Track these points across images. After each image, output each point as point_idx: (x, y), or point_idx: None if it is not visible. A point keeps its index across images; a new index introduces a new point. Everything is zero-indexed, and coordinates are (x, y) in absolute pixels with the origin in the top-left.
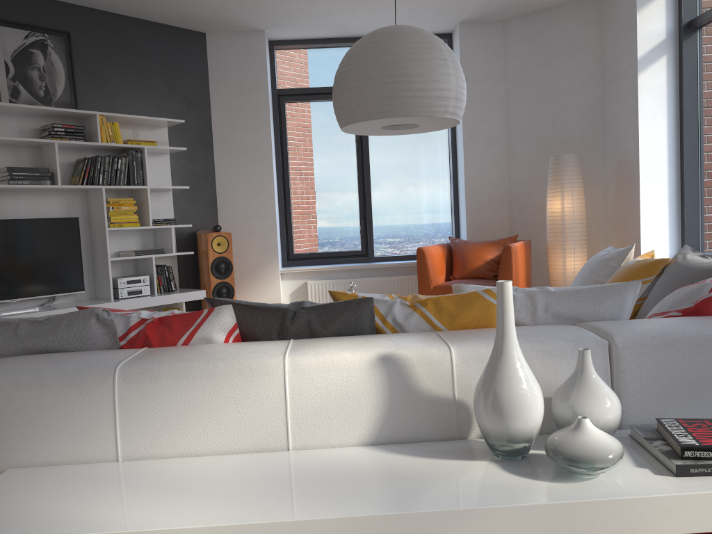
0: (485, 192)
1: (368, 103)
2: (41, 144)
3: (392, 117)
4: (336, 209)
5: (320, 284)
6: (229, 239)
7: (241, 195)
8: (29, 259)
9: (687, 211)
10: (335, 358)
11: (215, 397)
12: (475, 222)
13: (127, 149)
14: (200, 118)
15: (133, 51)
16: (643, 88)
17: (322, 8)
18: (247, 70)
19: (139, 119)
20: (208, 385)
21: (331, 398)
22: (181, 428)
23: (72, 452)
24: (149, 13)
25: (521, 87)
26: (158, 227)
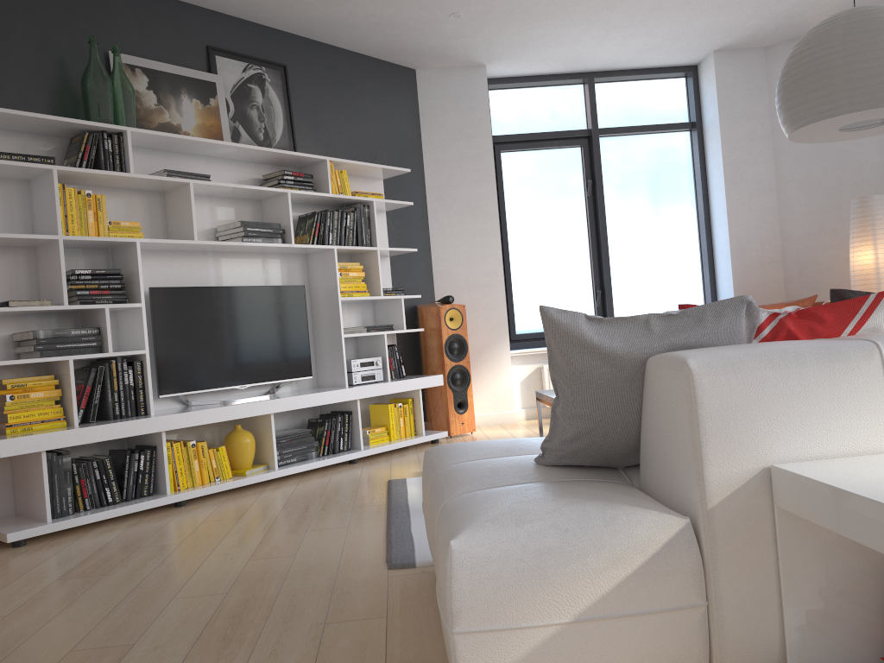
0: (754, 250)
1: (862, 91)
2: (268, 195)
3: None
4: (564, 278)
5: None
6: (463, 312)
7: (462, 262)
8: (257, 336)
9: None
10: None
11: None
12: (743, 286)
13: (351, 203)
14: (413, 170)
15: (347, 89)
16: None
17: (570, 34)
18: (465, 112)
19: (365, 167)
20: None
21: None
22: None
23: (841, 443)
24: (368, 44)
25: None
26: (389, 297)
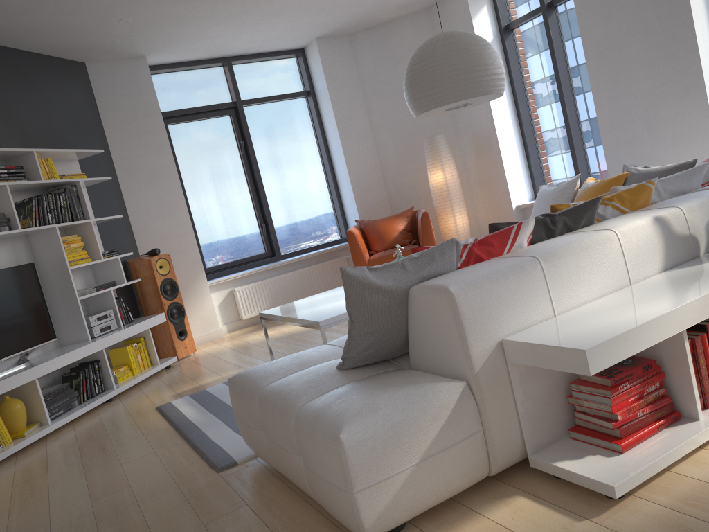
0: (366, 180)
1: (461, 88)
2: None
3: (478, 96)
4: (236, 219)
5: (247, 288)
6: (169, 260)
7: (156, 219)
8: (2, 314)
9: (532, 163)
10: (635, 224)
11: (592, 261)
12: (363, 206)
13: (58, 185)
14: (100, 148)
15: (31, 85)
16: None
17: (215, 31)
18: (136, 96)
19: (66, 152)
20: (586, 254)
21: (641, 248)
22: (580, 286)
23: (531, 318)
24: (44, 45)
25: (377, 88)
26: (108, 259)
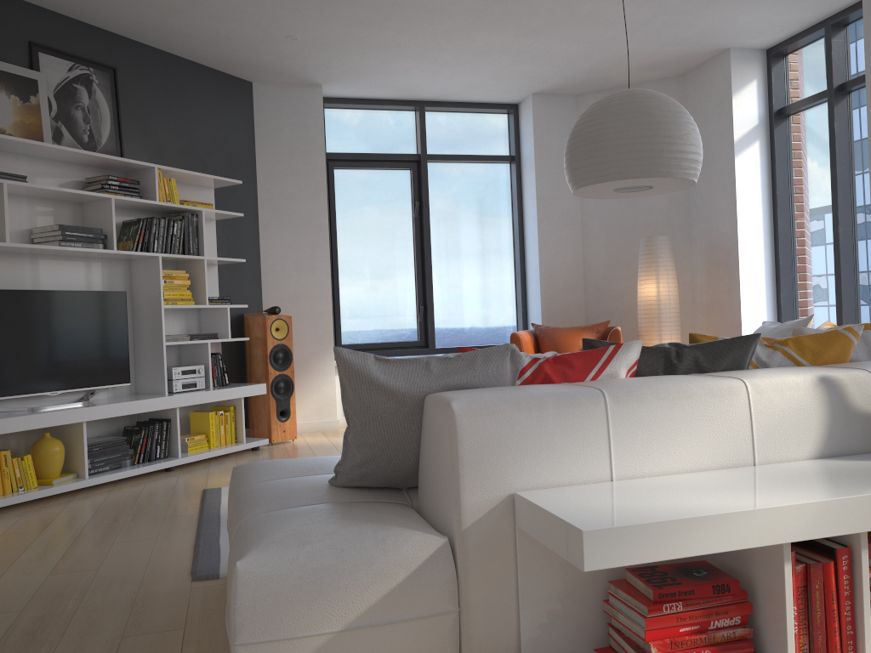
0: (560, 276)
1: (629, 162)
2: (90, 199)
3: (652, 176)
4: (390, 293)
5: None
6: (289, 323)
7: (291, 273)
8: (72, 341)
9: (783, 295)
10: (784, 379)
11: (693, 416)
12: (550, 308)
13: (179, 211)
14: (246, 180)
15: (180, 97)
16: (740, 171)
17: (402, 66)
18: (300, 128)
19: (195, 176)
20: (686, 405)
21: (786, 416)
22: (665, 447)
23: (571, 474)
24: (204, 54)
25: None
26: (215, 306)
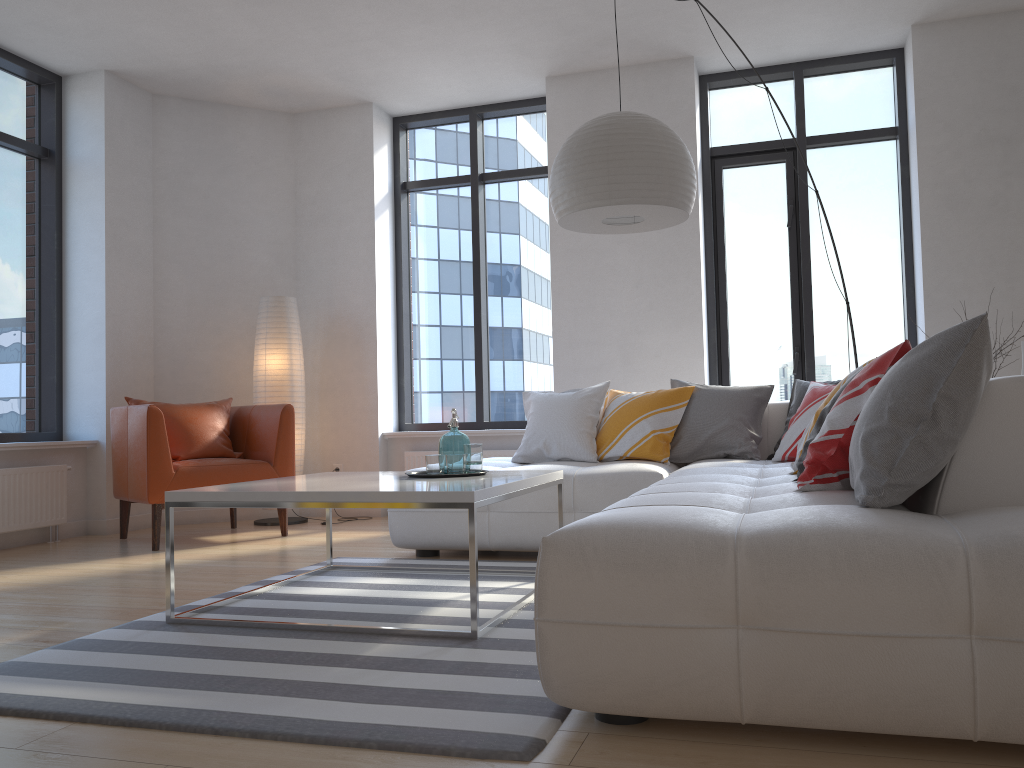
0: (129, 336)
1: (678, 190)
2: None
3: (685, 210)
4: None
5: None
6: None
7: None
8: None
9: (405, 378)
10: None
11: None
12: (116, 380)
13: None
14: None
15: None
16: (378, 239)
17: None
18: None
19: None
20: None
21: None
22: None
23: None
24: None
25: (181, 195)
26: None
